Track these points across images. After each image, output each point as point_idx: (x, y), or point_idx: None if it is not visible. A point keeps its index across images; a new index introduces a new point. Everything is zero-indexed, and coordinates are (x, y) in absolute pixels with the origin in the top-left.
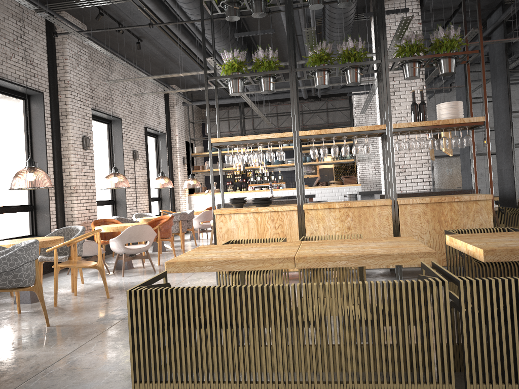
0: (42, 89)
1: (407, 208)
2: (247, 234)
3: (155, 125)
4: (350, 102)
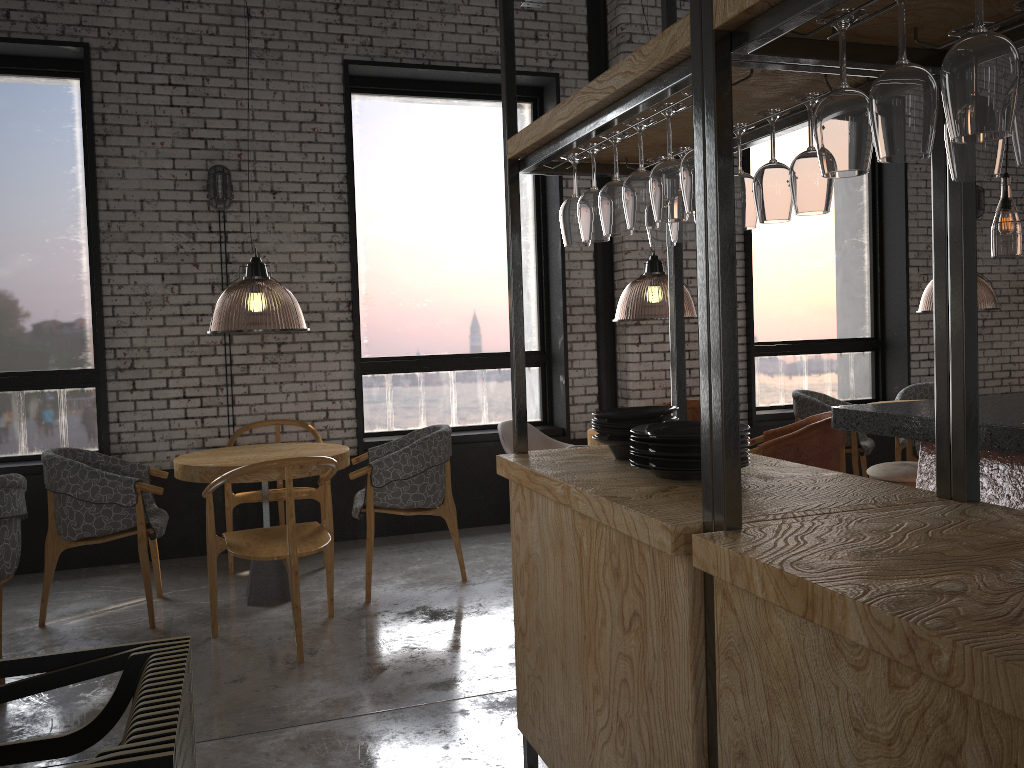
0: (564, 67)
1: None
2: (562, 603)
3: None
4: None
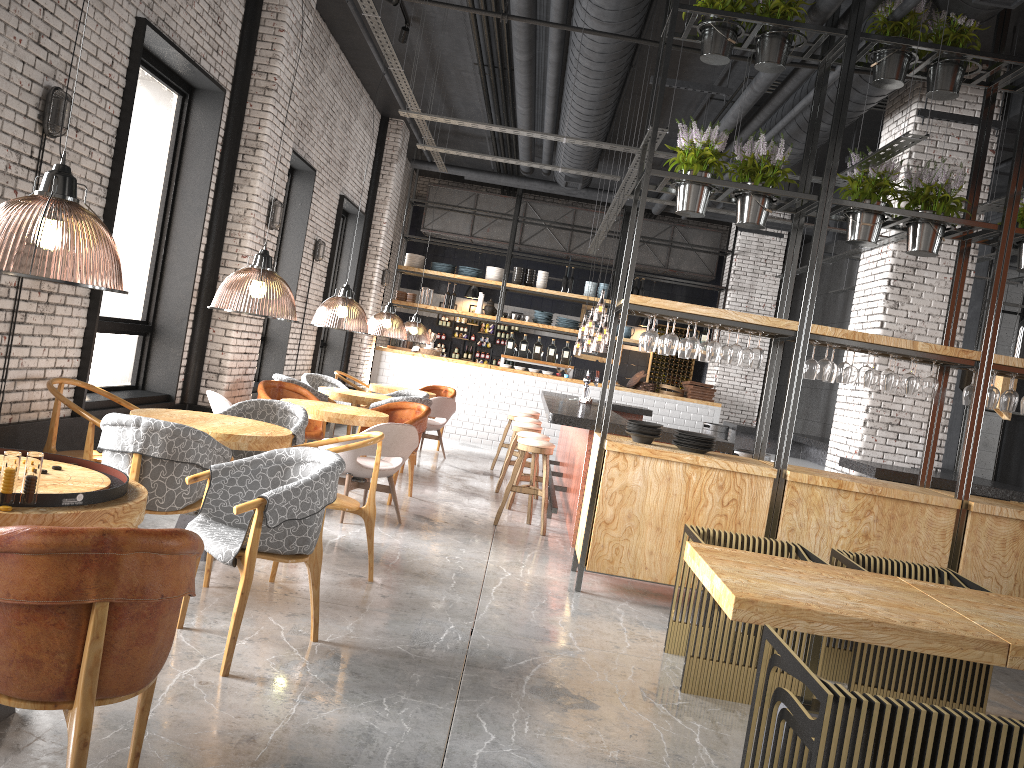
0: (223, 83)
1: (985, 522)
2: (663, 503)
3: (354, 195)
4: (735, 242)
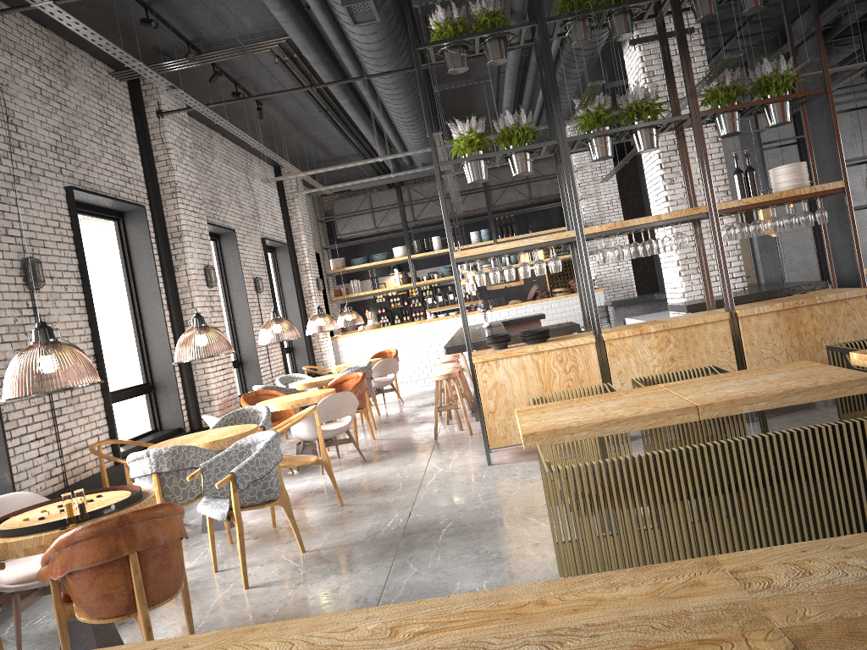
0: (141, 201)
1: (751, 321)
2: (525, 385)
3: (273, 233)
4: None
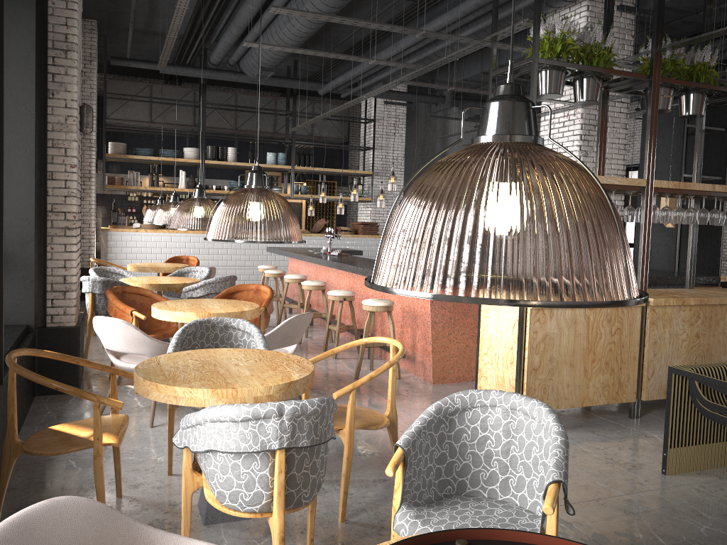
0: None
1: None
2: (572, 343)
3: None
4: (375, 112)
